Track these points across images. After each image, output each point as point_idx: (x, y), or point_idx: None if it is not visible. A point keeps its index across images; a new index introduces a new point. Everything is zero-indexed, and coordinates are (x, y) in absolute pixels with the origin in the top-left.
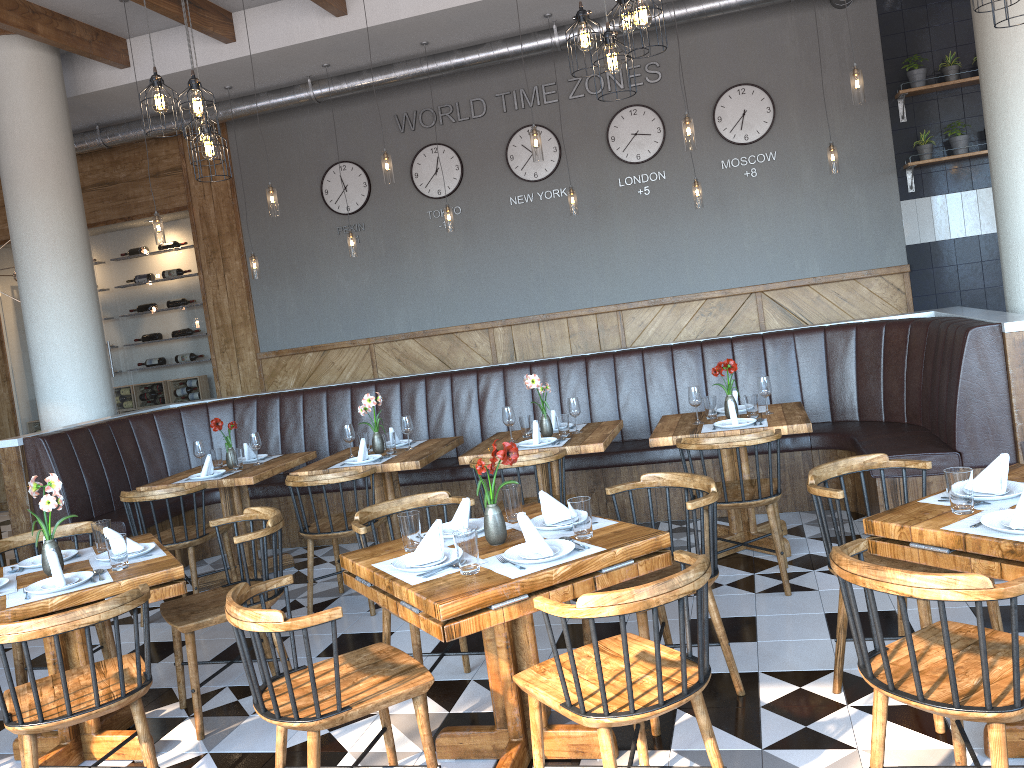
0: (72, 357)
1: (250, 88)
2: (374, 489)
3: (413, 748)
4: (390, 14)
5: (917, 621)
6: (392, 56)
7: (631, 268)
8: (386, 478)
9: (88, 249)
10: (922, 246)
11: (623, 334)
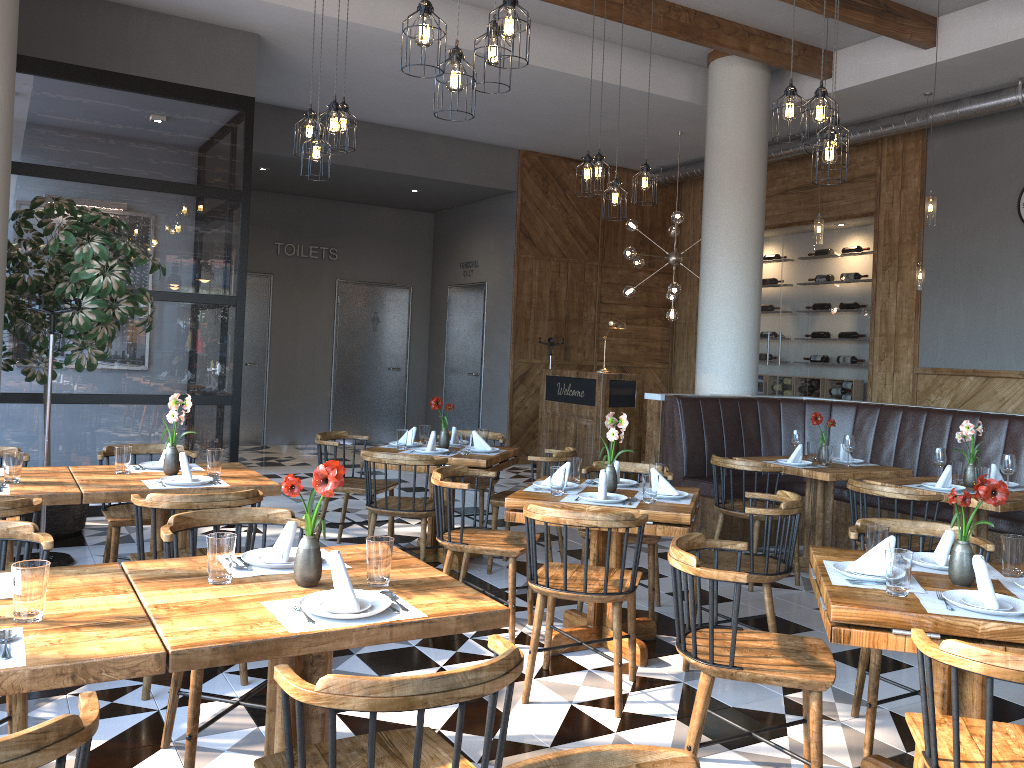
0: (727, 337)
1: (952, 93)
2: (935, 517)
3: (845, 762)
4: None
5: None
6: None
7: None
8: (969, 515)
9: (760, 244)
10: None
11: None
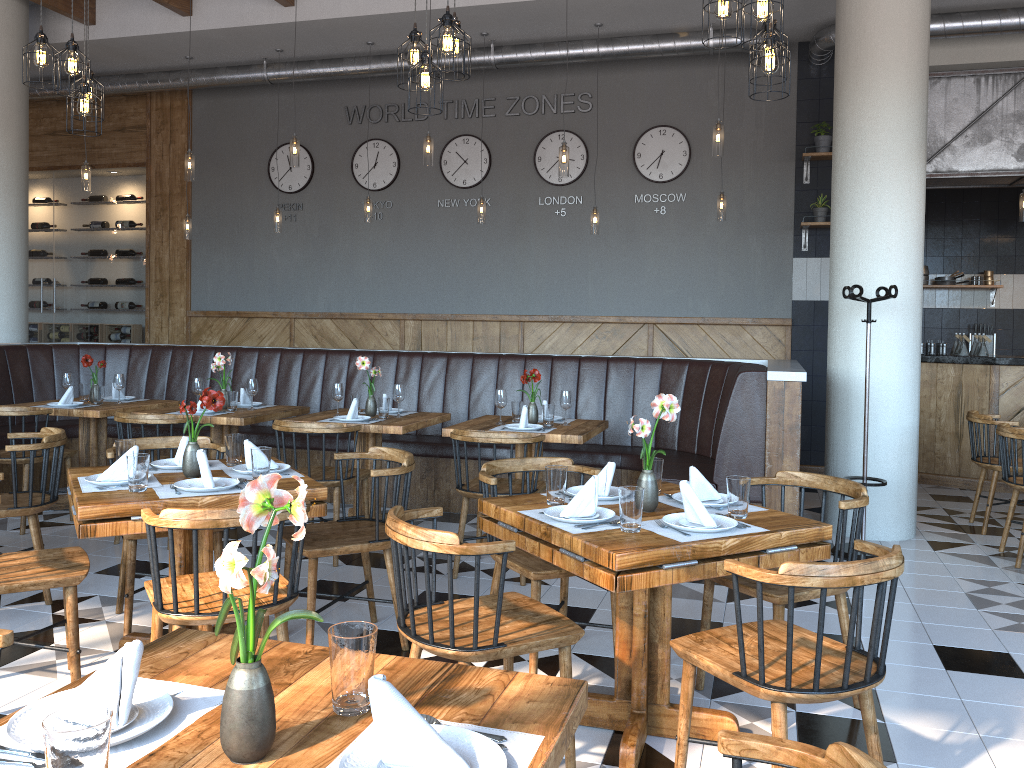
0: None
1: (211, 61)
2: None
3: (108, 648)
4: (332, 11)
5: (604, 619)
6: (342, 51)
7: (539, 283)
8: (224, 432)
9: (25, 186)
10: (807, 303)
11: (522, 344)
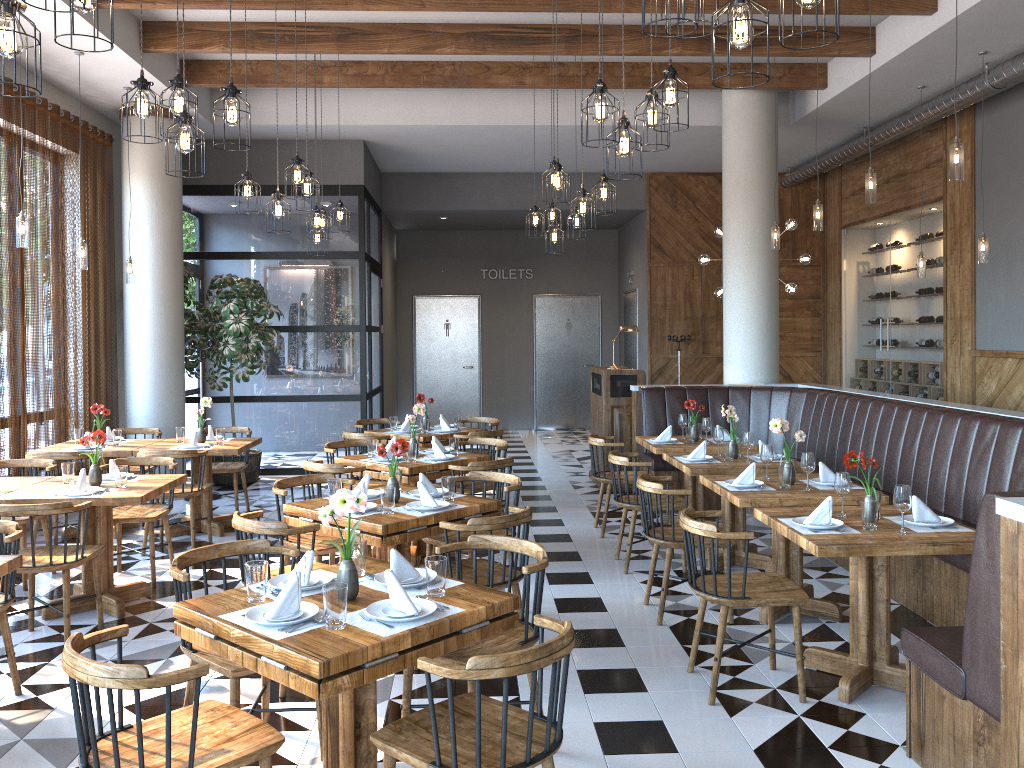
0: (738, 333)
1: (946, 83)
2: None
3: None
4: (963, 3)
5: (645, 761)
6: None
7: None
8: None
9: (768, 248)
10: None
11: None
